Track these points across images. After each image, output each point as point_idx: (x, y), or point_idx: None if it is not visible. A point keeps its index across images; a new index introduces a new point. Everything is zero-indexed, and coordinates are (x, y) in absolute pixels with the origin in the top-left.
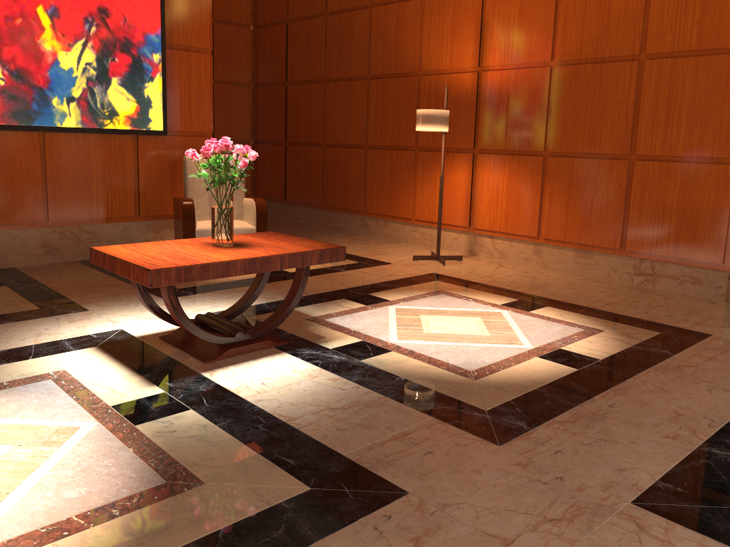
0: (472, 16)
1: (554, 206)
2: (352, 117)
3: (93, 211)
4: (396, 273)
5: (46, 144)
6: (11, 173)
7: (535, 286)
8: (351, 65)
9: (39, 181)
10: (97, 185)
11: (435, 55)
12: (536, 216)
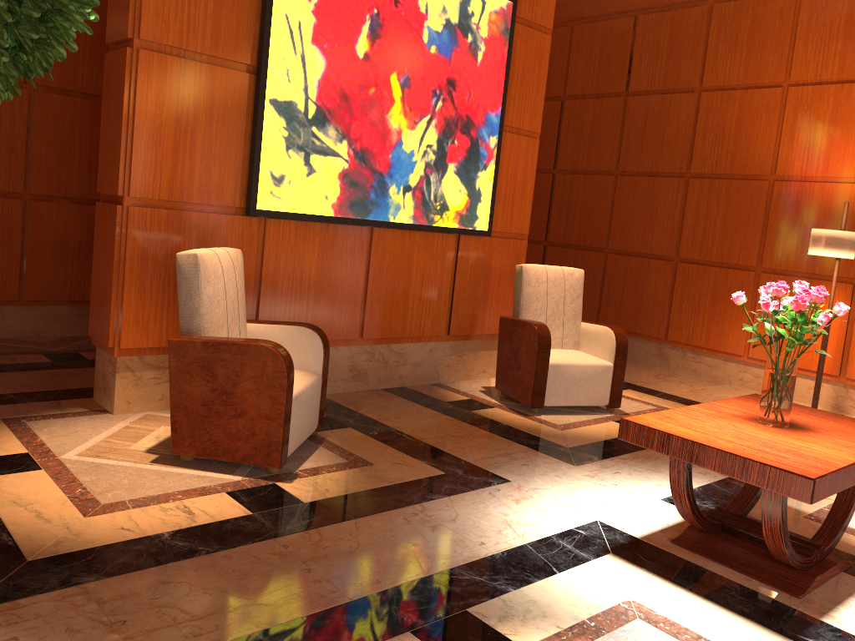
0: None
1: None
2: (656, 221)
3: (406, 328)
4: None
5: (373, 243)
6: (335, 277)
7: None
8: (660, 159)
9: (360, 287)
10: (414, 295)
11: (799, 158)
12: None
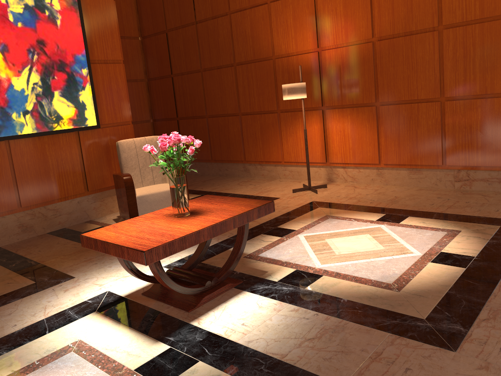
0: (308, 12)
1: (389, 140)
2: (226, 94)
3: (54, 194)
4: (287, 205)
5: (12, 149)
6: None
7: (390, 201)
8: (220, 57)
9: (10, 178)
10: (54, 173)
11: (283, 43)
12: (376, 148)
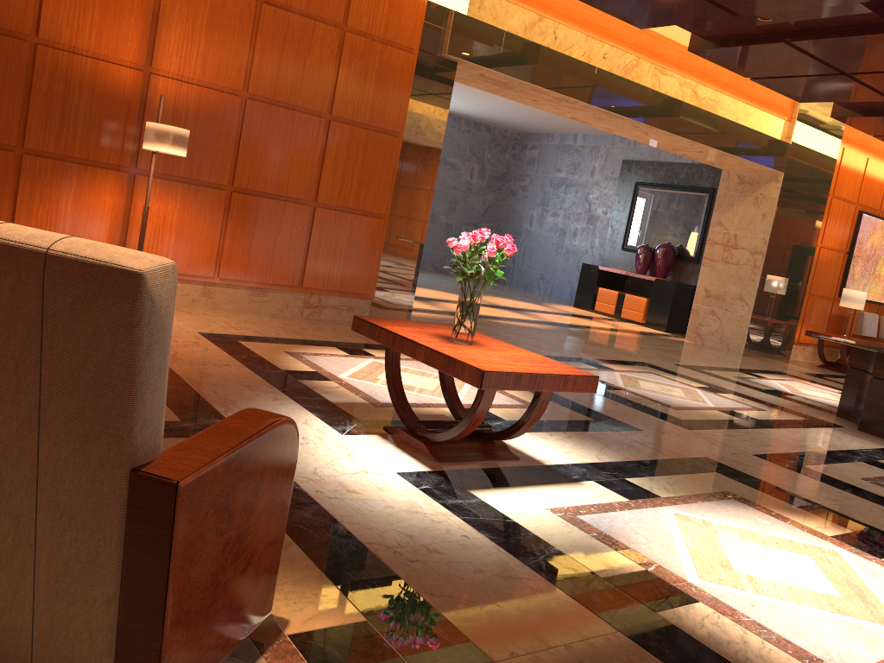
0: None
1: (237, 244)
2: None
3: None
4: (185, 339)
5: None
6: None
7: (290, 331)
8: None
9: None
10: None
11: (68, 24)
12: (214, 254)
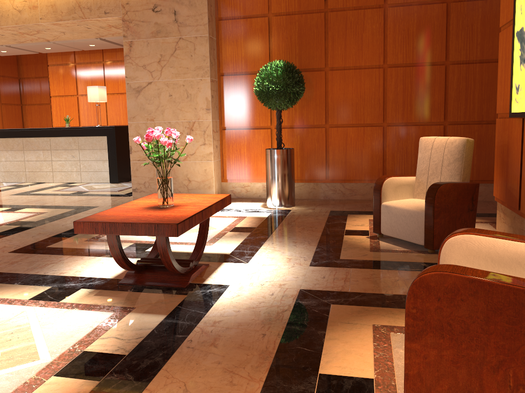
0: None
1: None
2: None
3: None
4: None
5: None
6: None
7: None
8: None
9: None
10: None
11: None
12: None
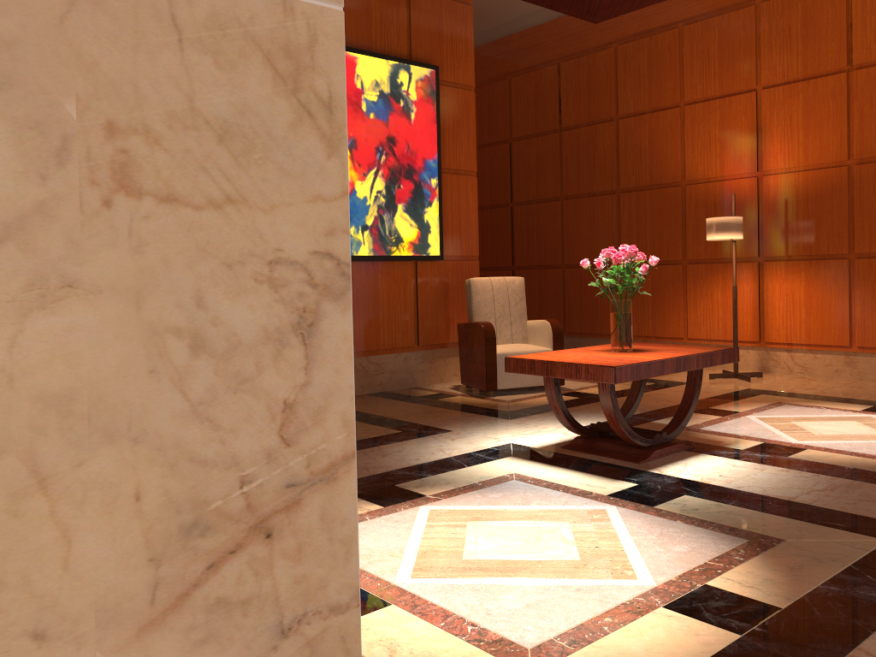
0: (745, 120)
1: (868, 310)
2: (599, 234)
3: (380, 341)
4: (709, 390)
5: None
6: None
7: (874, 395)
8: (594, 180)
9: None
10: (383, 314)
11: (701, 163)
12: (846, 323)
